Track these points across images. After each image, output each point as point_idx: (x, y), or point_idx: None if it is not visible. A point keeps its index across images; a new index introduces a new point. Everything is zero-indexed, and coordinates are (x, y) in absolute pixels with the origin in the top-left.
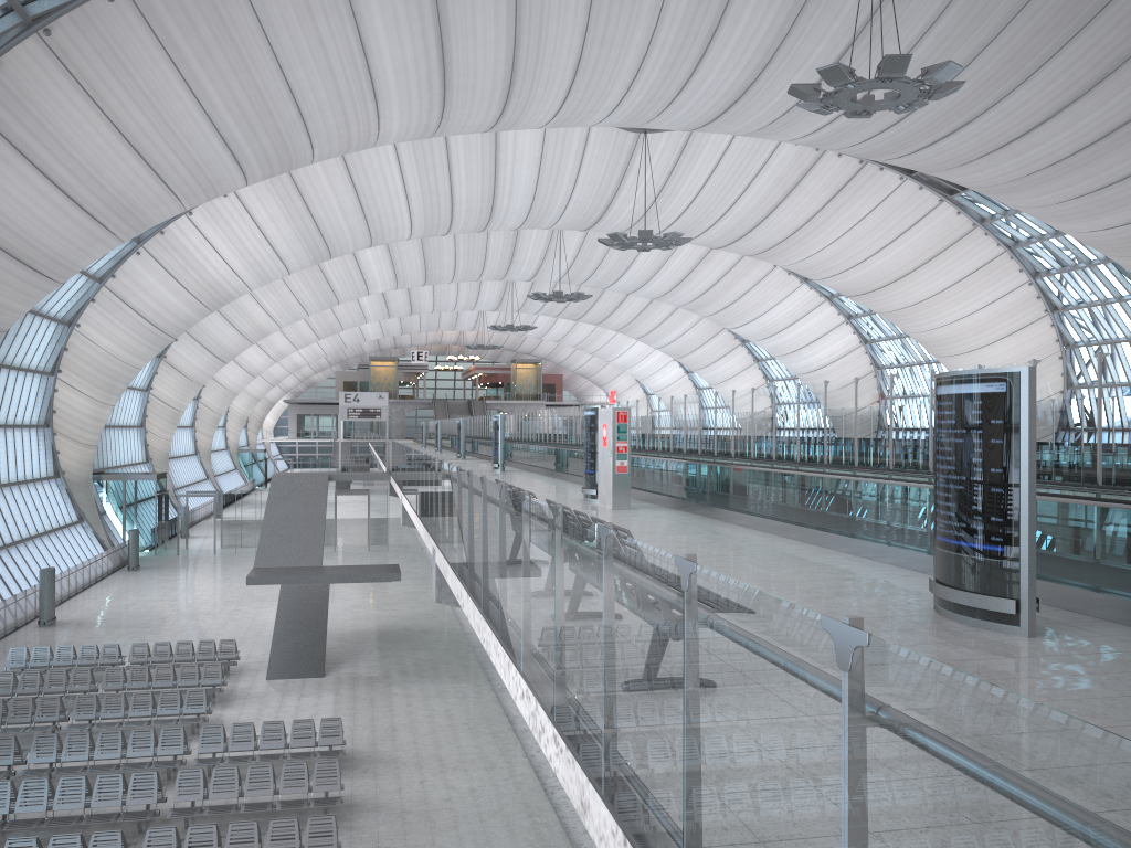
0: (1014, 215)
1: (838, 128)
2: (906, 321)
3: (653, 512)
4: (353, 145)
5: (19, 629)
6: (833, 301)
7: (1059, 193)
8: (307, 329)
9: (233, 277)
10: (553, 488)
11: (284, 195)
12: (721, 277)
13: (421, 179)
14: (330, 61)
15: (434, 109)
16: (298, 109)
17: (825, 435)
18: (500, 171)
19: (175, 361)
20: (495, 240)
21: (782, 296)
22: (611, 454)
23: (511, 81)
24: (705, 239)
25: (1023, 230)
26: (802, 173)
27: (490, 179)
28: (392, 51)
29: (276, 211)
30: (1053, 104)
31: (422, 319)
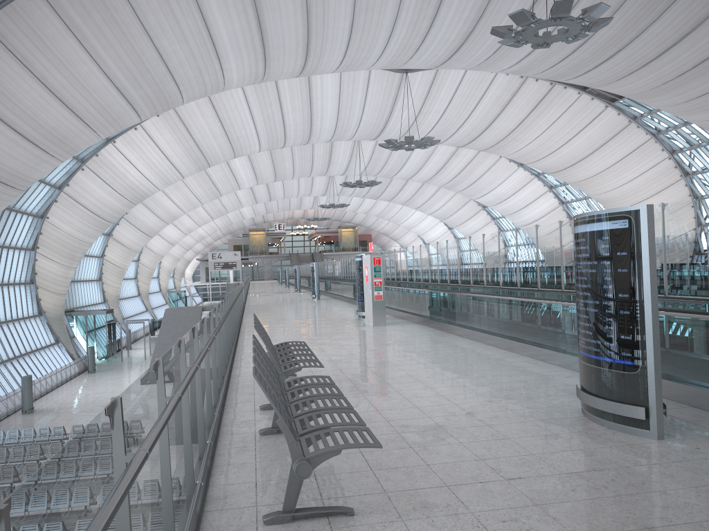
0: (656, 113)
1: (532, 60)
2: (588, 188)
3: (400, 327)
4: (209, 89)
5: (9, 416)
6: (540, 178)
7: (685, 95)
8: (204, 213)
9: (146, 182)
10: (343, 311)
11: (174, 127)
12: (466, 166)
13: (262, 111)
14: (184, 33)
15: (259, 62)
16: (166, 67)
17: (518, 267)
18: (314, 104)
19: (118, 238)
20: (318, 149)
21: (506, 176)
22: (370, 287)
23: (308, 40)
24: (452, 141)
25: (662, 122)
26: (512, 94)
27: (308, 109)
28: (225, 24)
29: (170, 137)
30: (677, 33)
31: (279, 203)
